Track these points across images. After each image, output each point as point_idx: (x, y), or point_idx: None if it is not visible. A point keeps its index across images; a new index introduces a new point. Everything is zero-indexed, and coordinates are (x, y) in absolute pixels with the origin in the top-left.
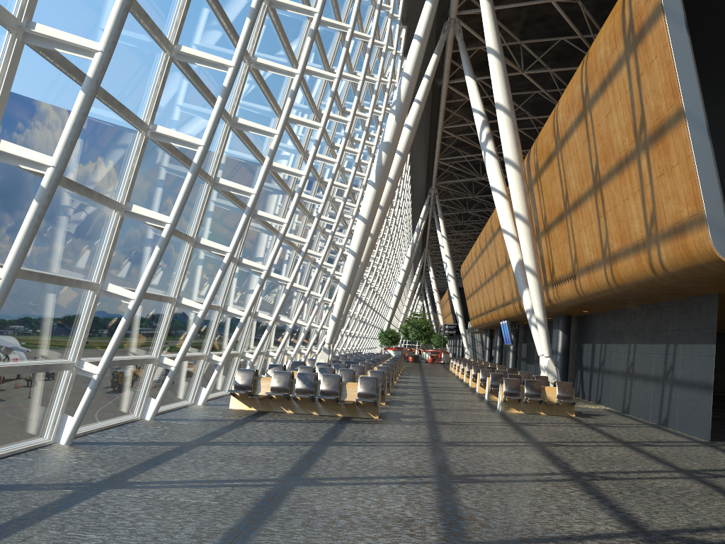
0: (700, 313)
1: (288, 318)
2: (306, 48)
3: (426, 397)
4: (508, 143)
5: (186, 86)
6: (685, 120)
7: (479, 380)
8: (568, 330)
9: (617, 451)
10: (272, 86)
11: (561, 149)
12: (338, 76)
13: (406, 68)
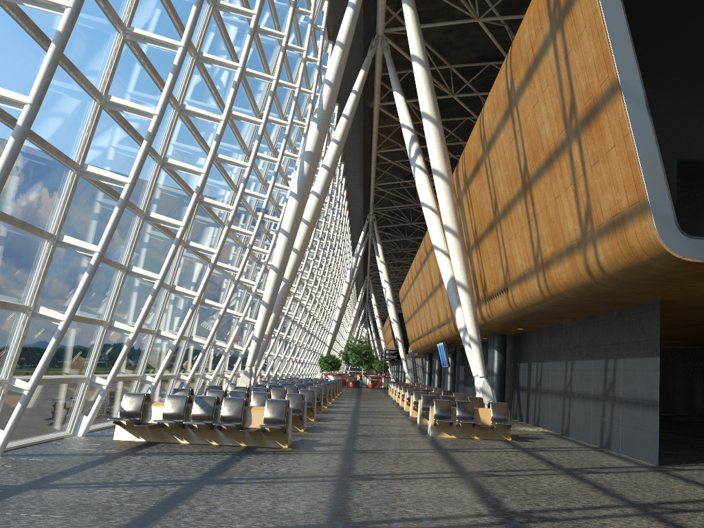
0: (641, 324)
1: (206, 339)
2: (191, 18)
3: (354, 422)
4: (436, 153)
5: (26, 41)
6: (621, 93)
7: (412, 403)
8: (503, 349)
9: (558, 481)
10: (163, 71)
11: (489, 153)
12: (242, 66)
13: (328, 75)
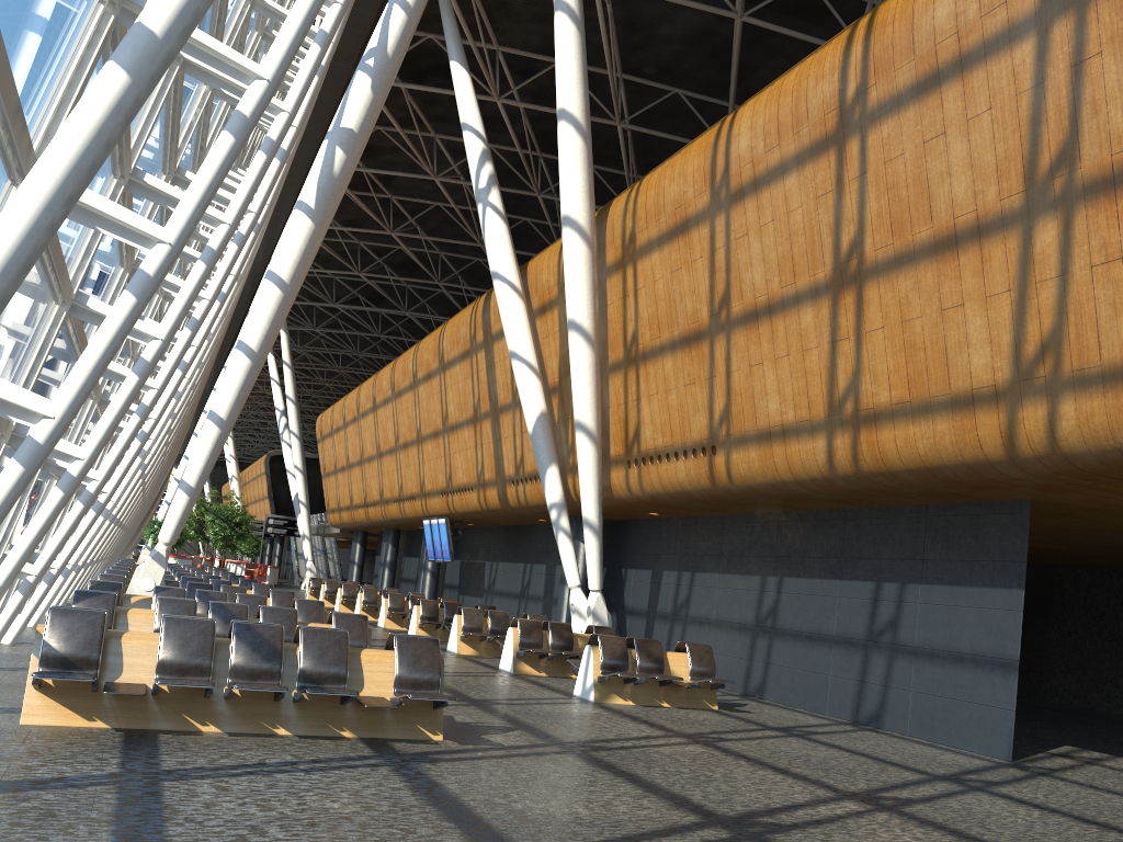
0: (977, 533)
1: None
2: None
3: None
4: (577, 189)
5: None
6: None
7: (460, 628)
8: None
9: (1011, 809)
10: None
11: (731, 208)
12: None
13: None
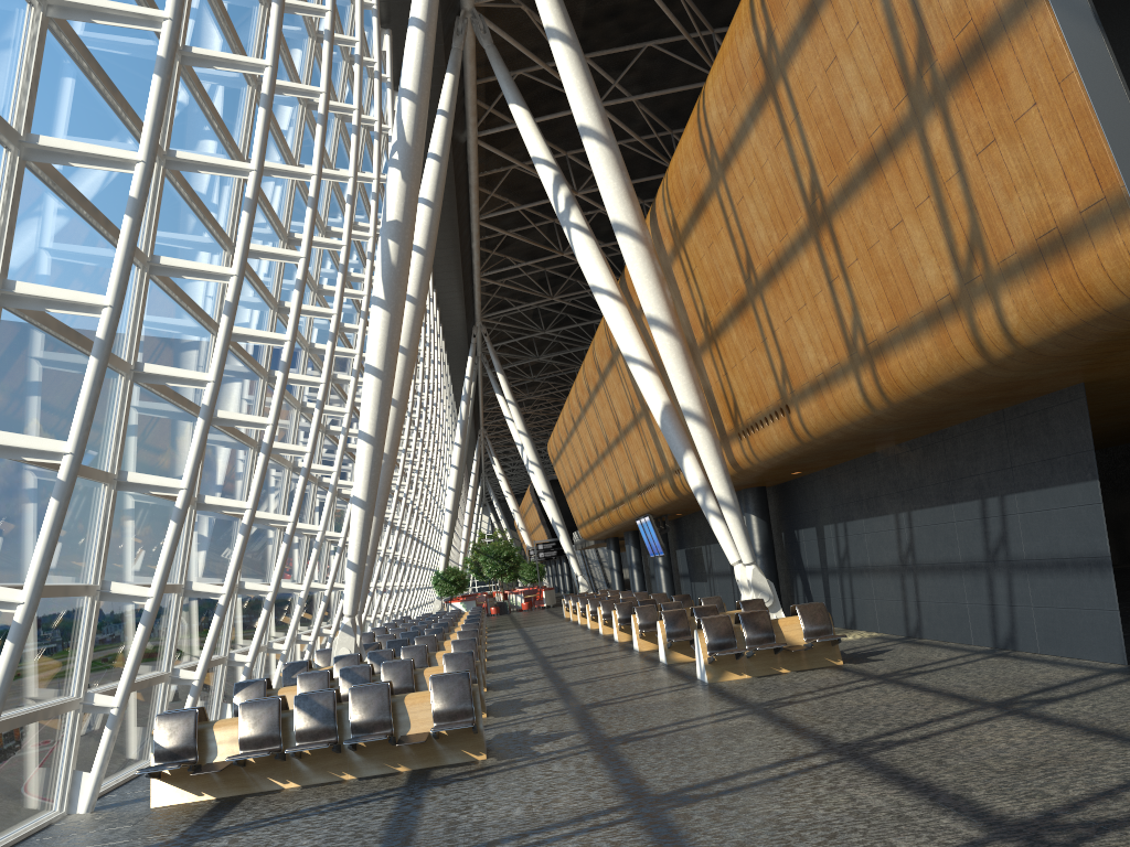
0: (1048, 429)
1: (263, 582)
2: None
3: (555, 680)
4: (615, 195)
5: None
6: None
7: (637, 627)
8: (765, 512)
9: (1014, 732)
10: (126, 86)
11: (725, 176)
12: (272, 63)
13: (406, 80)
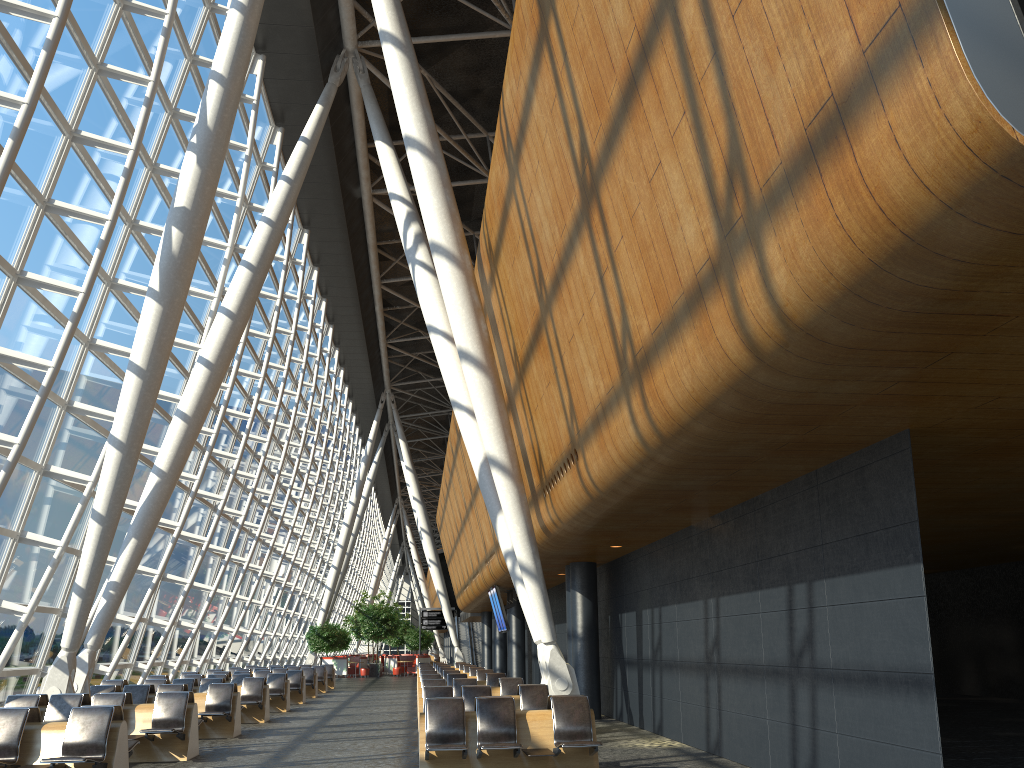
0: (865, 493)
1: None
2: None
3: (278, 756)
4: (434, 212)
5: None
6: None
7: None
8: (592, 590)
9: None
10: None
11: (519, 169)
12: None
13: (217, 62)
